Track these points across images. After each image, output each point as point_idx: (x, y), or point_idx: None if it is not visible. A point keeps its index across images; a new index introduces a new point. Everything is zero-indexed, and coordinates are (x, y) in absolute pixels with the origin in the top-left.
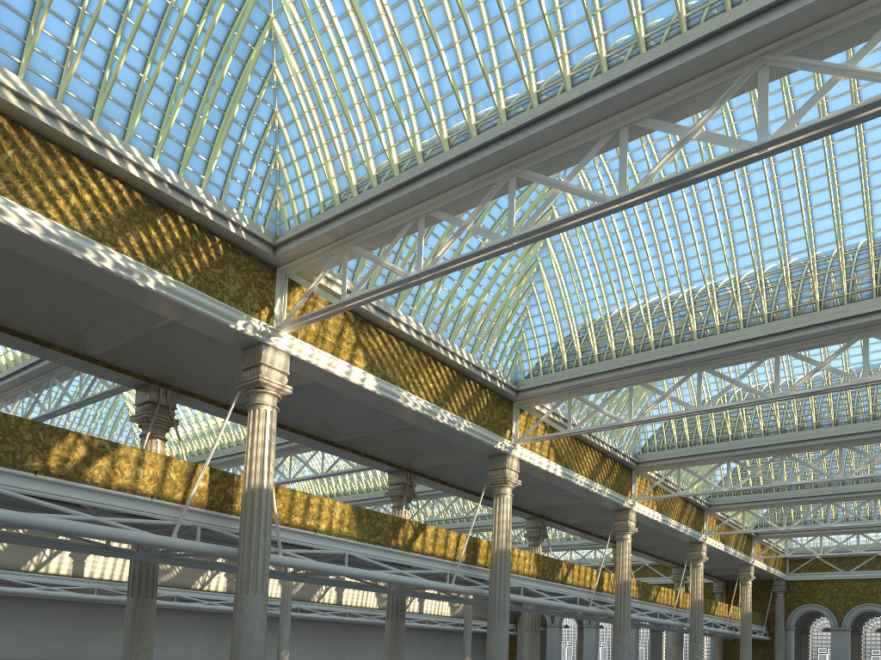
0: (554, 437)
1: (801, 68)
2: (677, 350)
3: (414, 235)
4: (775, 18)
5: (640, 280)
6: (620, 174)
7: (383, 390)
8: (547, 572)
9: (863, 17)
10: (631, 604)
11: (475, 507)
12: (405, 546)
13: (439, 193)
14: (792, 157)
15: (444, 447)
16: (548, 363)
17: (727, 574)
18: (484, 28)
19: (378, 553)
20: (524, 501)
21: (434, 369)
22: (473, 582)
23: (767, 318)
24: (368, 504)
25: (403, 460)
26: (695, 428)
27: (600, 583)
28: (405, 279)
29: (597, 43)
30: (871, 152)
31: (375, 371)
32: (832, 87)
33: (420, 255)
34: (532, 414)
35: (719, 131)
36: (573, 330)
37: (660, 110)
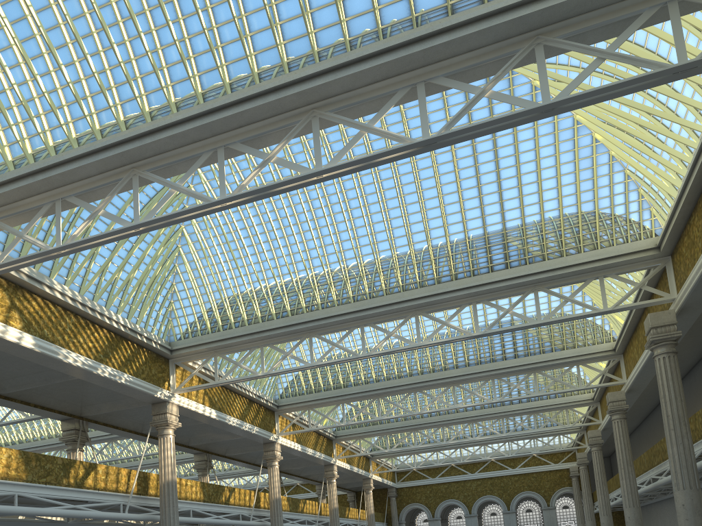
0: (205, 387)
1: (339, 122)
2: (293, 320)
3: (62, 217)
4: (317, 84)
5: (260, 267)
6: (221, 182)
7: (42, 348)
8: (212, 496)
9: (375, 94)
10: (284, 516)
11: (150, 447)
12: (77, 483)
13: (72, 182)
14: (355, 187)
15: (111, 397)
16: (195, 328)
17: (356, 486)
18: (99, 54)
19: (49, 492)
20: (190, 439)
21: (93, 331)
22: (146, 509)
23: (352, 299)
24: (51, 448)
25: (74, 409)
26: (317, 379)
27: (257, 501)
28: (46, 252)
29: (193, 81)
30: (405, 190)
31: (33, 331)
32: (360, 138)
33: (59, 232)
34: (186, 369)
35: (304, 163)
36: (213, 303)
37: (246, 138)
